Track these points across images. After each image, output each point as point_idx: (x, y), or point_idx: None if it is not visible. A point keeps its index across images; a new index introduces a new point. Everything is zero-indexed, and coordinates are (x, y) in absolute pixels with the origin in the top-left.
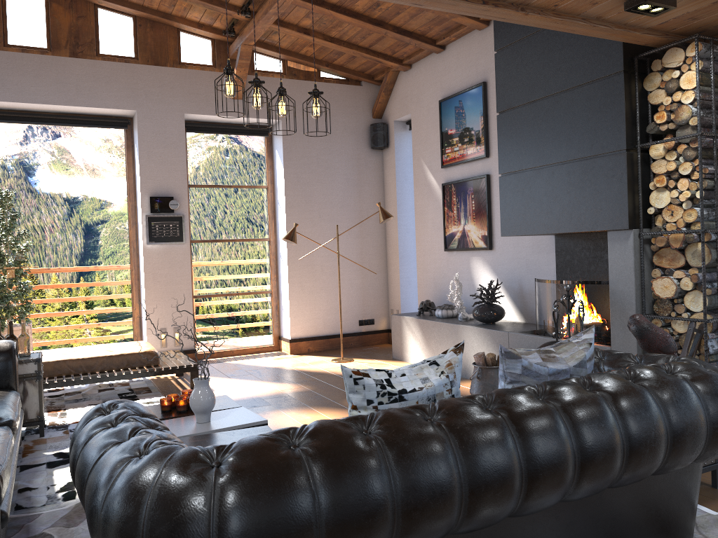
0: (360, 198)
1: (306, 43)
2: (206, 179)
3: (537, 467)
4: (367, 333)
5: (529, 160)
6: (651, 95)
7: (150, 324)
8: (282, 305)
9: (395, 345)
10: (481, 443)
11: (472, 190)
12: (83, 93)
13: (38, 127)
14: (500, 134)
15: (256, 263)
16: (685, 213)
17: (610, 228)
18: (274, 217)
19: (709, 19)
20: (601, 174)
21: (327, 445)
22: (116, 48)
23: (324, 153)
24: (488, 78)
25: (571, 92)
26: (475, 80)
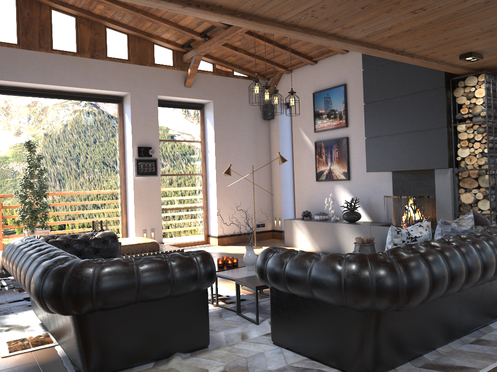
0: (257, 149)
1: (231, 55)
2: (165, 136)
3: (486, 263)
4: (261, 232)
5: (386, 130)
6: (457, 99)
7: (137, 227)
8: (211, 215)
9: (287, 237)
10: (469, 252)
11: (336, 146)
12: (99, 81)
13: (65, 101)
14: (366, 115)
15: (194, 189)
16: (478, 160)
17: (437, 167)
18: (205, 160)
19: (491, 64)
20: (431, 139)
21: (423, 251)
22: (116, 53)
23: (237, 121)
24: (347, 82)
25: (412, 95)
26: (338, 82)
